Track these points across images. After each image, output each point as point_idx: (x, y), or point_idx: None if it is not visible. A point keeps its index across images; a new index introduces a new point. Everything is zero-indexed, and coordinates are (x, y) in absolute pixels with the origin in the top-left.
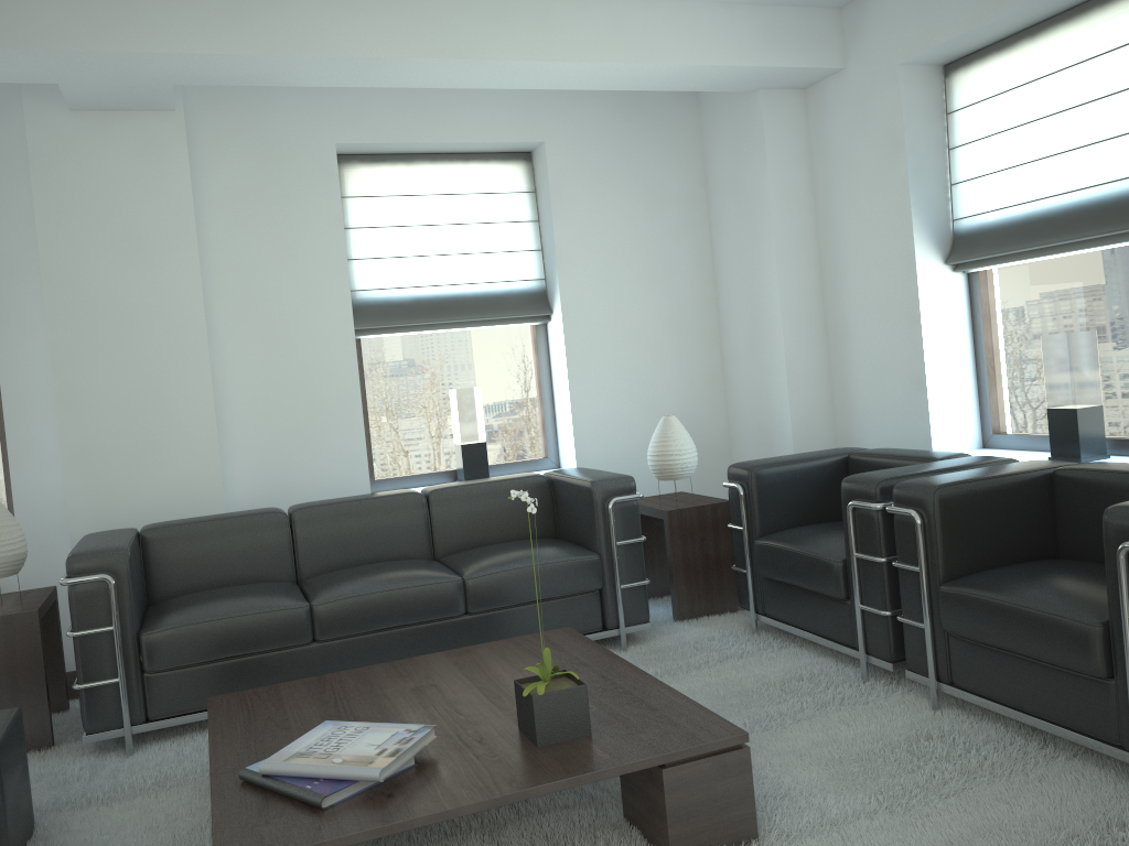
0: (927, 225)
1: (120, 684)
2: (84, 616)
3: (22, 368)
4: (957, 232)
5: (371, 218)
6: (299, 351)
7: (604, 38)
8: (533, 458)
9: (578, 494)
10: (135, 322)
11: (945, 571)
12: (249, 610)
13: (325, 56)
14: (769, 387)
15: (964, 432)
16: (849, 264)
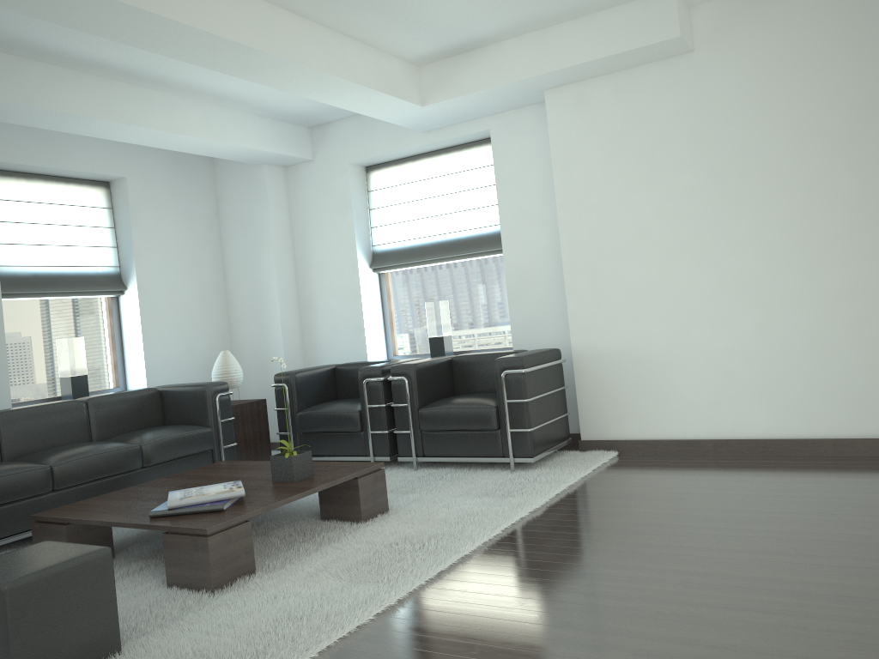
0: (362, 247)
1: None
2: None
3: None
4: (375, 252)
5: (2, 215)
6: None
7: (202, 124)
8: (109, 388)
9: (191, 394)
10: None
11: (419, 403)
12: (13, 471)
13: (48, 109)
14: (267, 336)
15: (380, 355)
16: (315, 266)
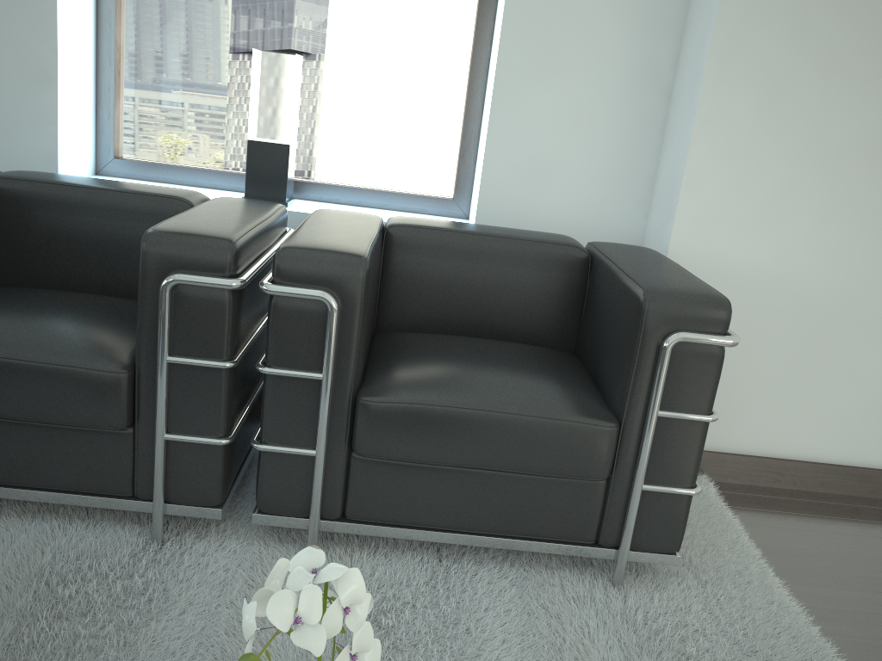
0: None
1: None
2: None
3: None
4: None
5: None
6: None
7: None
8: None
9: None
10: None
11: (359, 374)
12: None
13: None
14: None
15: (83, 153)
16: None
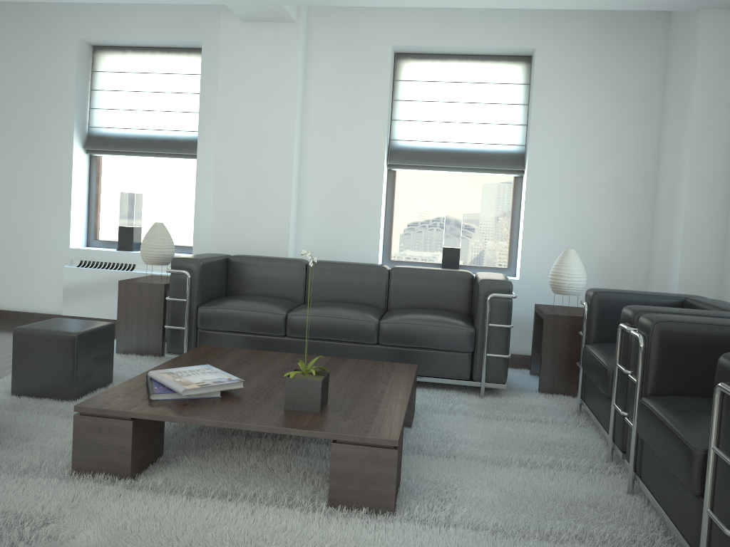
0: None
1: (185, 331)
2: (174, 290)
3: (207, 162)
4: None
5: (412, 95)
6: (349, 172)
7: None
8: (498, 267)
9: (475, 287)
10: (257, 143)
11: (652, 388)
12: (253, 309)
13: None
14: (672, 243)
15: None
16: None
